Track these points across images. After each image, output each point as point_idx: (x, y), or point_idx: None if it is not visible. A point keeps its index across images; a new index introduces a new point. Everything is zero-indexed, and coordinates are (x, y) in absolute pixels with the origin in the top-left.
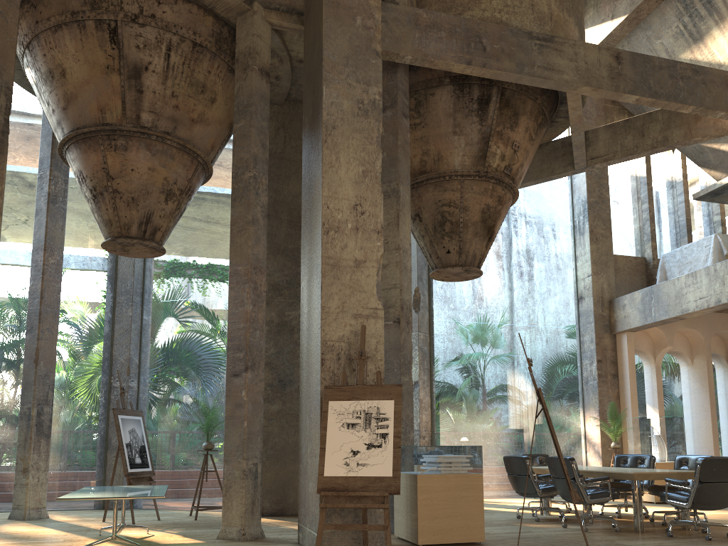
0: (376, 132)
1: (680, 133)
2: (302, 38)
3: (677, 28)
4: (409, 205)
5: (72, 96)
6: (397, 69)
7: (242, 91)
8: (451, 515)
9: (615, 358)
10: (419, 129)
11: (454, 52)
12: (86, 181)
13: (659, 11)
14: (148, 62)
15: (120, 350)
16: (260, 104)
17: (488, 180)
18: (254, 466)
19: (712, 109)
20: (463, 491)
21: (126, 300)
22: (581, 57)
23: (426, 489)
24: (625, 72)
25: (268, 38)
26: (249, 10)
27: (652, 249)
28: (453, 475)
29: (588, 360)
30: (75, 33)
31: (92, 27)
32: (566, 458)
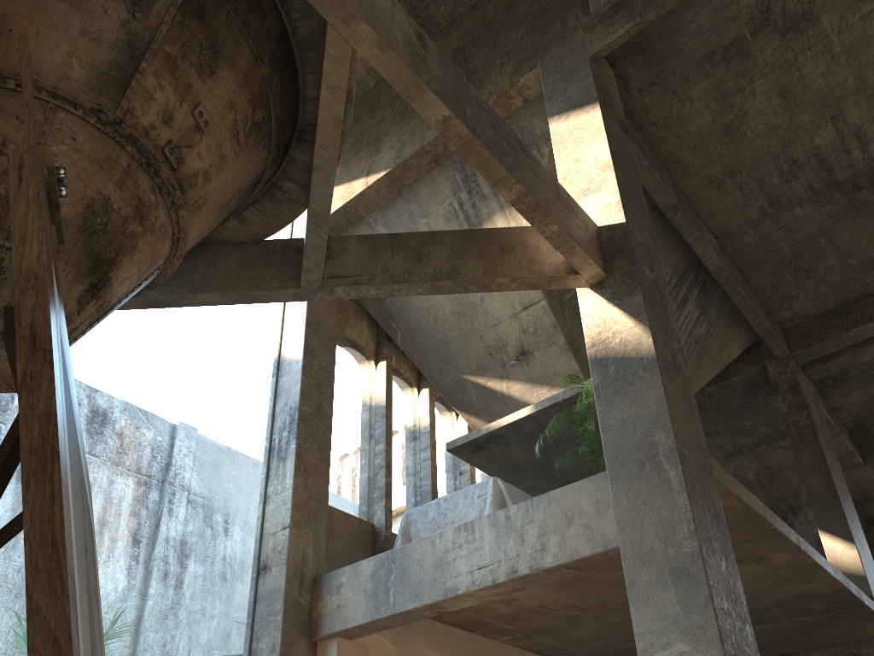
0: None
1: (478, 267)
2: None
3: (451, 206)
4: None
5: None
6: None
7: None
8: None
9: None
10: None
11: None
12: None
13: (430, 179)
14: None
15: None
16: None
17: (120, 142)
18: None
19: (544, 208)
20: None
21: None
22: None
23: None
24: (431, 65)
25: None
26: None
27: (386, 512)
28: None
29: None
30: None
31: None
32: None
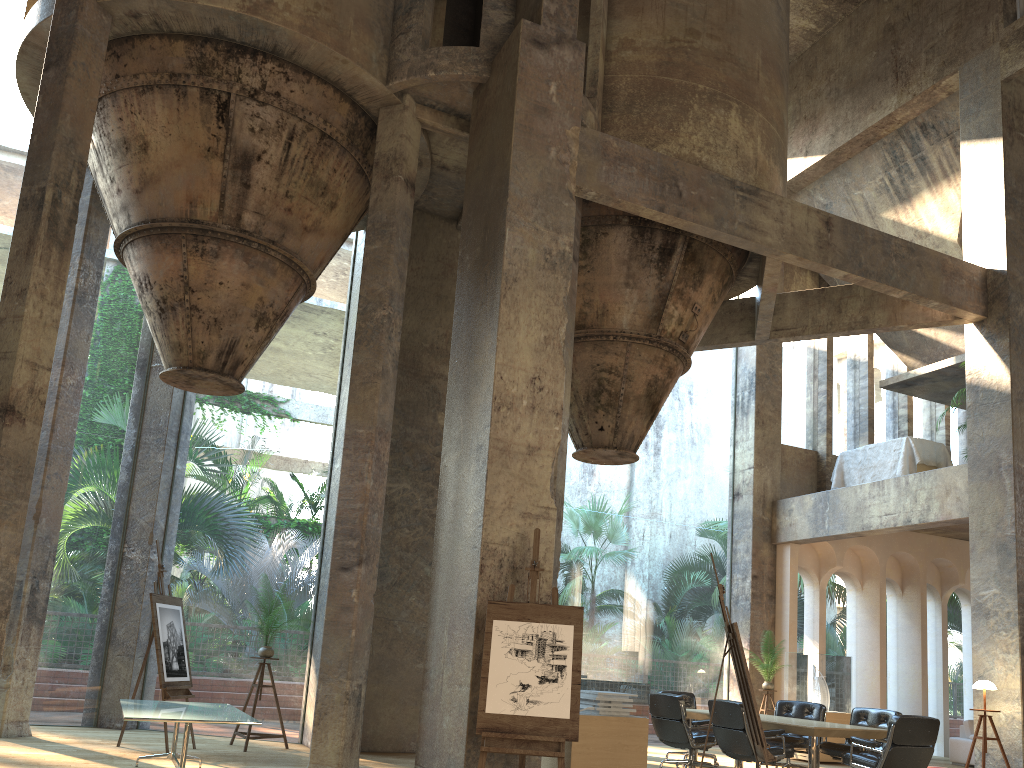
0: (563, 291)
1: (883, 316)
2: (453, 143)
3: (882, 182)
4: (571, 371)
5: (152, 178)
6: None
7: (380, 204)
8: (608, 767)
9: (773, 575)
10: (583, 273)
11: (646, 193)
12: (153, 289)
13: (862, 157)
14: (262, 151)
15: (141, 508)
16: (402, 224)
17: (659, 347)
18: (358, 688)
19: (925, 297)
20: (625, 738)
21: (156, 441)
22: (788, 218)
23: (582, 733)
24: (834, 242)
25: (417, 141)
26: (398, 103)
27: (826, 443)
28: (615, 718)
29: (740, 574)
30: (171, 100)
31: (196, 96)
32: (737, 703)
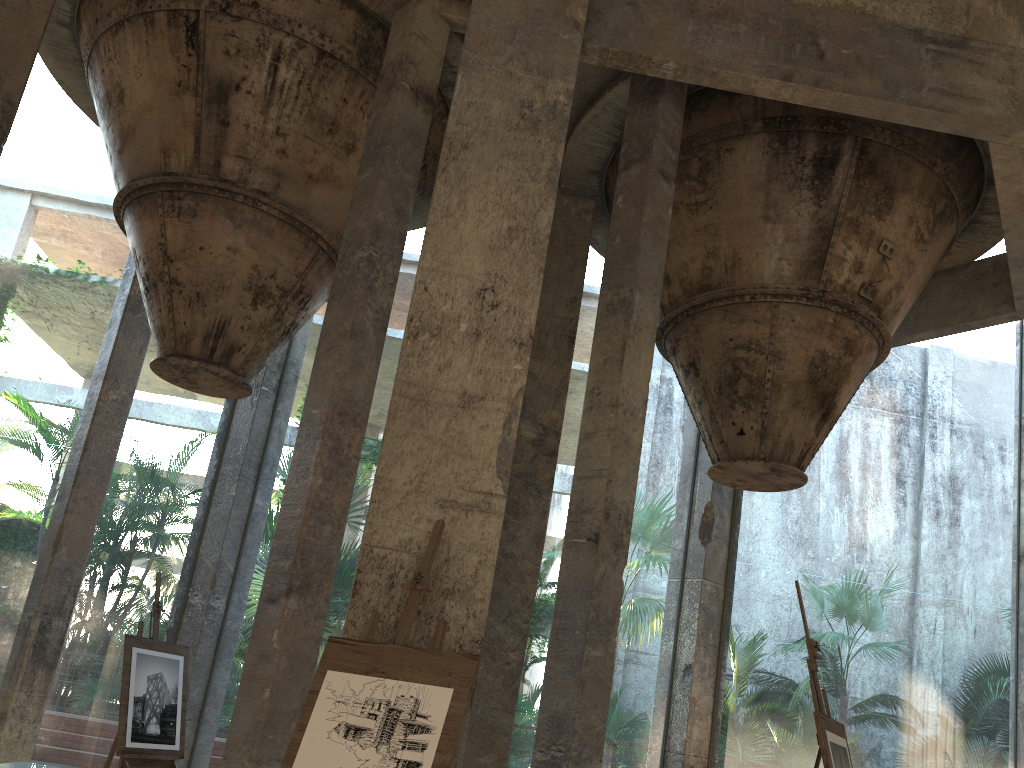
0: (549, 160)
1: None
2: None
3: None
4: (654, 332)
5: (129, 131)
6: (660, 96)
7: (378, 123)
8: None
9: None
10: (704, 211)
11: (760, 58)
12: (139, 266)
13: None
14: (241, 78)
15: (209, 547)
16: (404, 143)
17: (825, 307)
18: None
19: None
20: None
21: (232, 472)
22: None
23: None
24: None
25: (440, 44)
26: None
27: None
28: None
29: None
30: (140, 33)
31: (163, 22)
32: None
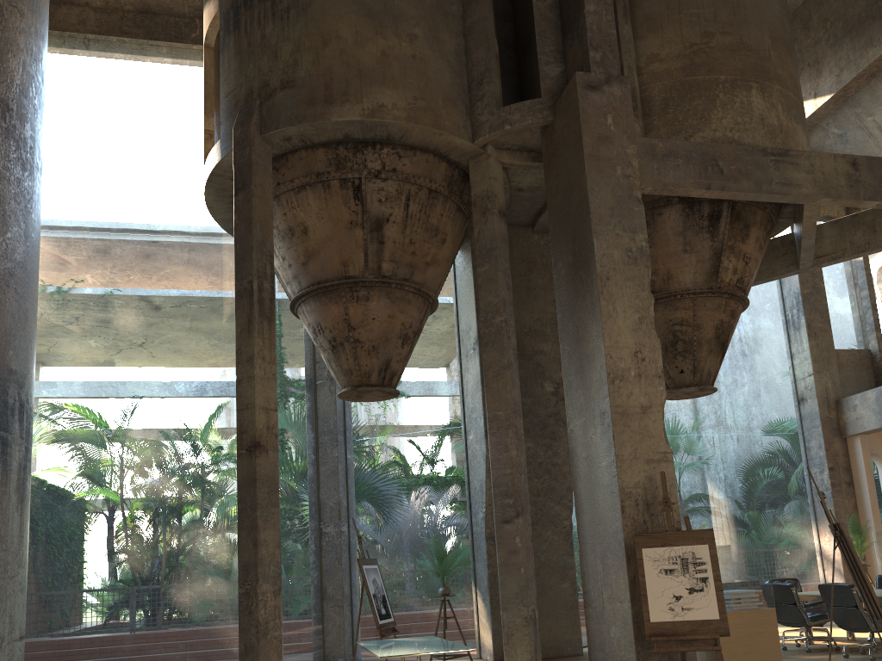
0: (646, 278)
1: None
2: (526, 170)
3: None
4: None
5: (313, 252)
6: None
7: (483, 234)
8: (749, 652)
9: (848, 464)
10: None
11: (693, 178)
12: (324, 332)
13: (869, 88)
14: (389, 214)
15: (328, 493)
16: (502, 246)
17: (721, 296)
18: (532, 612)
19: None
20: (758, 627)
21: (330, 440)
22: (818, 168)
23: None
24: (863, 178)
25: (501, 178)
26: (482, 153)
27: (877, 340)
28: (747, 612)
29: (817, 468)
30: (319, 193)
31: (337, 186)
32: (846, 585)
